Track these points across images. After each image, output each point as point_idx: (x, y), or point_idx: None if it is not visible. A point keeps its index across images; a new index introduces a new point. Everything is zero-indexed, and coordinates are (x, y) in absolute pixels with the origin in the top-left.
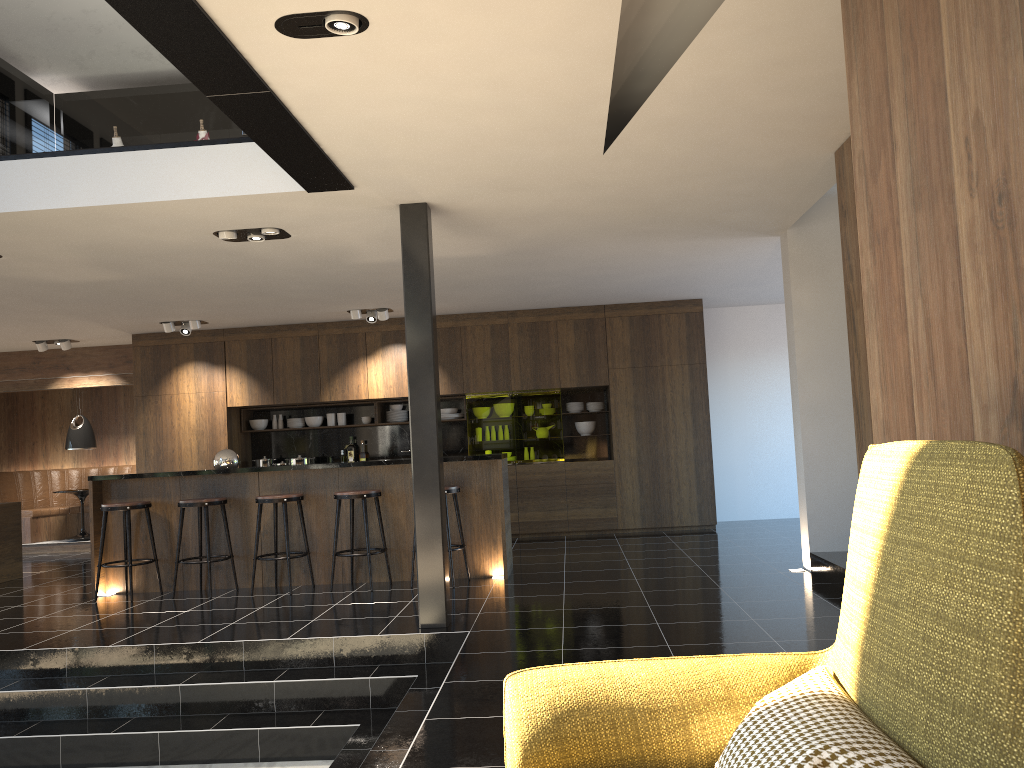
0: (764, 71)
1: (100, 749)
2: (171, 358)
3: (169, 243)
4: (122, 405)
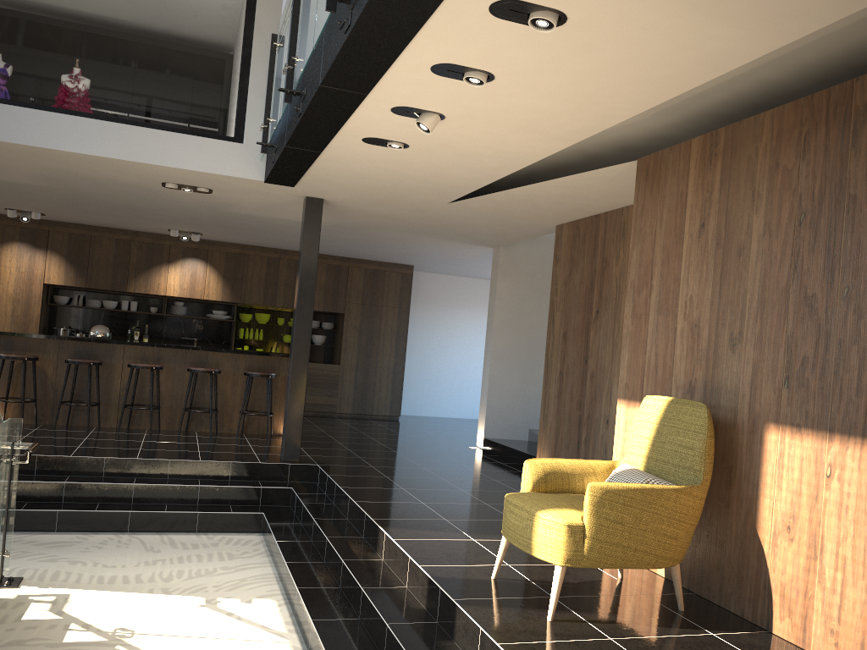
0: (555, 196)
1: (86, 520)
2: None
3: (121, 180)
4: None
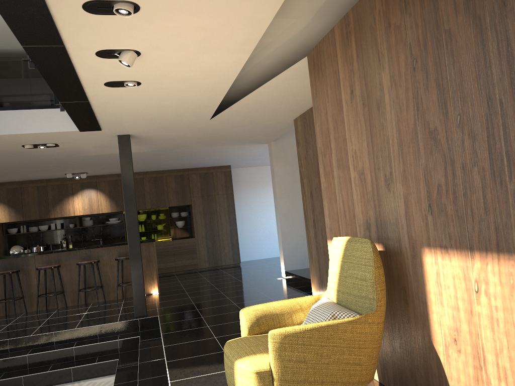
0: (275, 98)
1: None
2: None
3: None
4: None
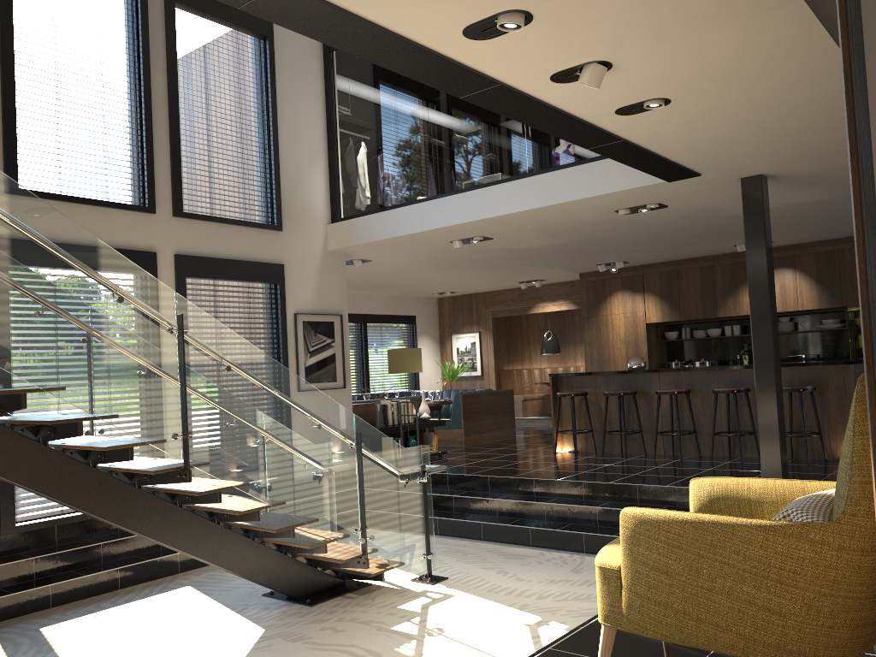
0: None
1: (551, 538)
2: (605, 289)
3: (588, 220)
4: (577, 322)
